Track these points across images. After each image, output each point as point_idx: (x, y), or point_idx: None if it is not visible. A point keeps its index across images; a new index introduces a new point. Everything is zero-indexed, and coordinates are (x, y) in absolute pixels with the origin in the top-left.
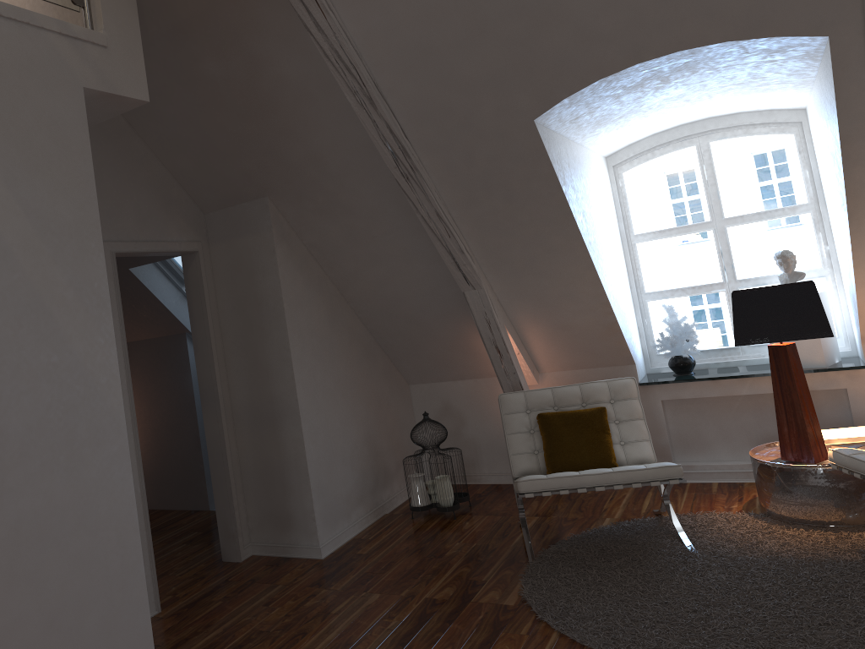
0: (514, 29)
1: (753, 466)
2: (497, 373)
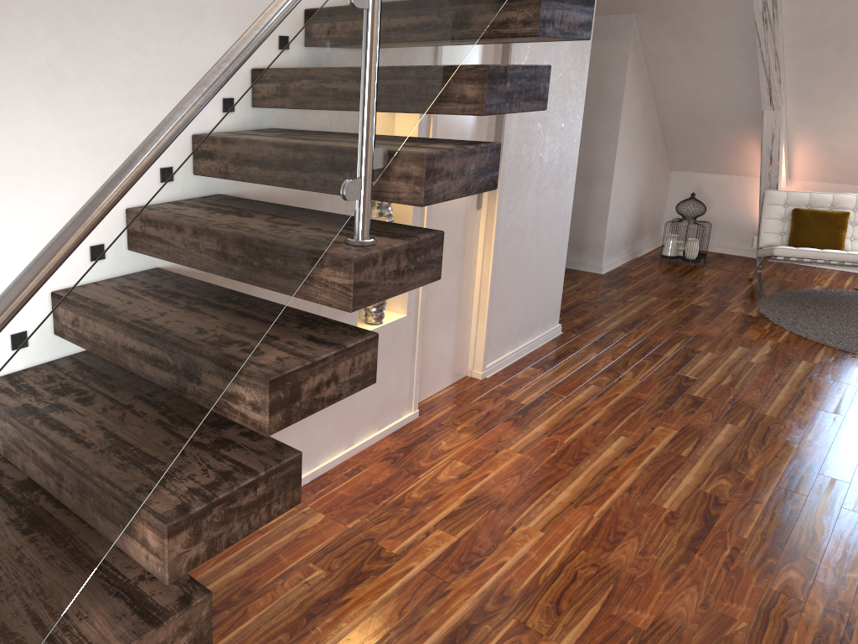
0: None
1: None
2: (761, 175)
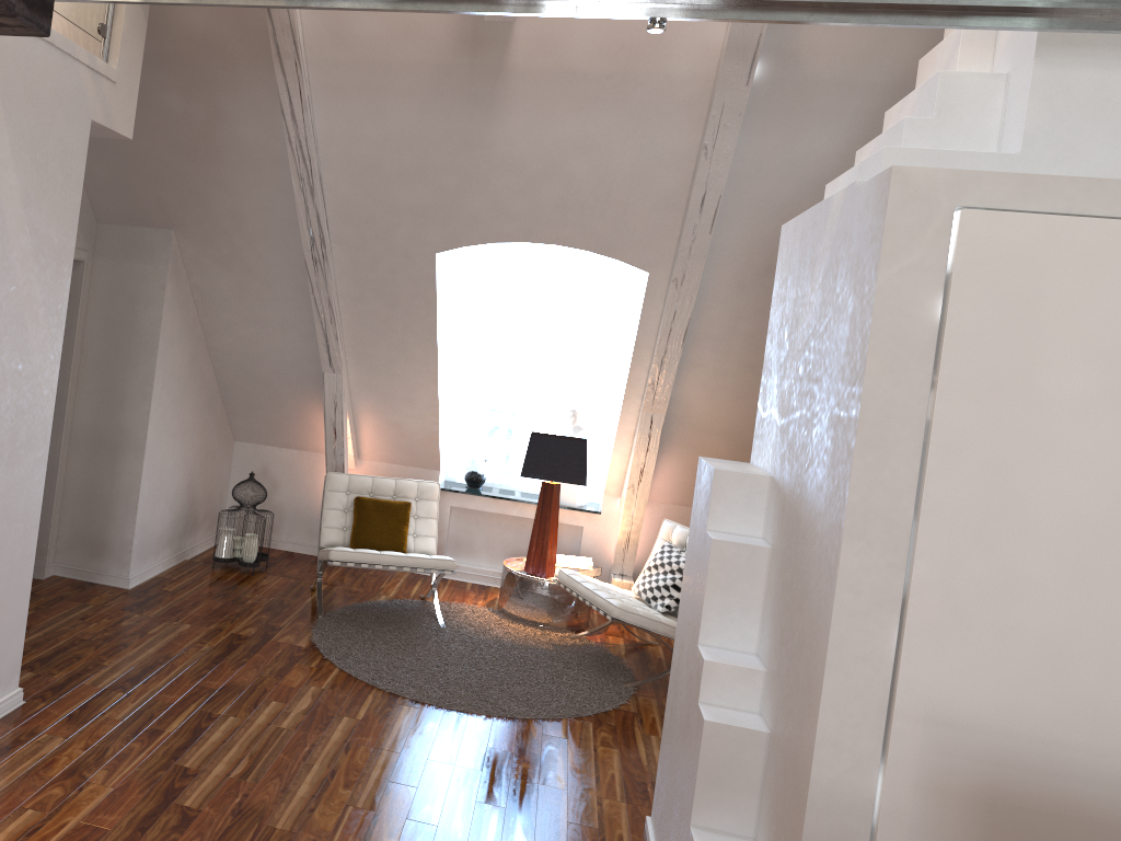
0: (448, 182)
1: (503, 573)
2: (327, 452)
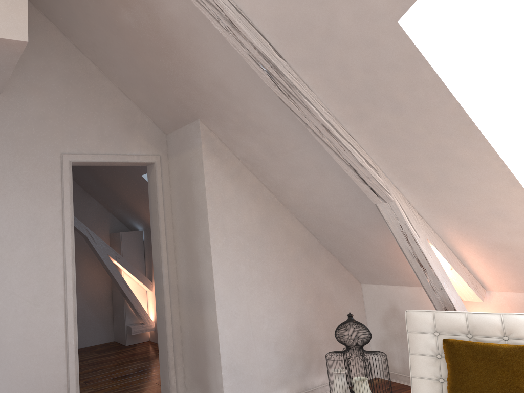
0: None
1: None
2: (424, 287)
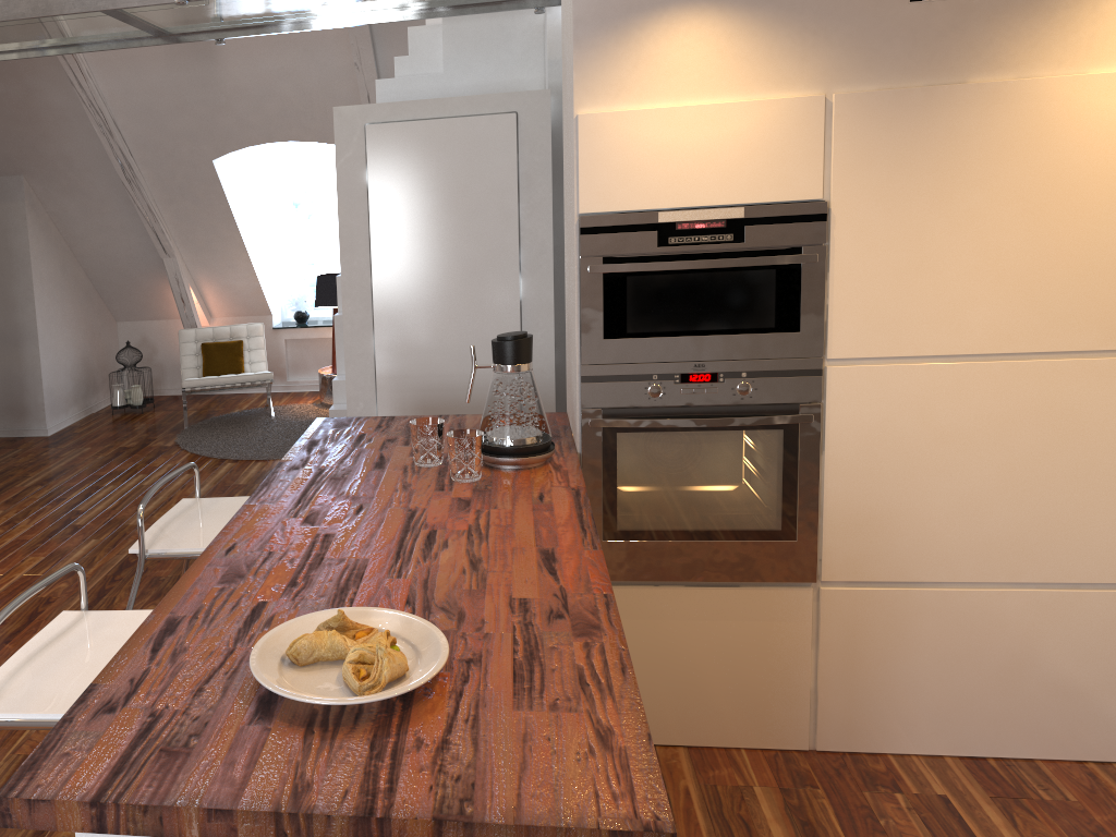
0: (203, 111)
1: (319, 377)
2: (181, 316)
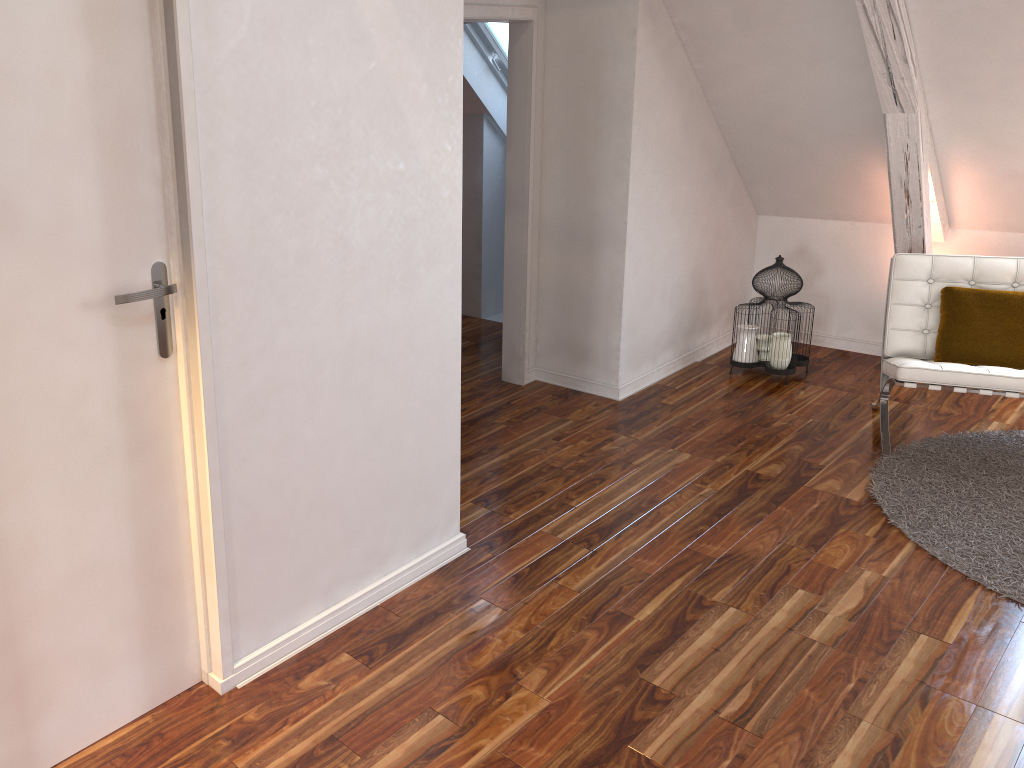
0: None
1: None
2: (895, 224)
